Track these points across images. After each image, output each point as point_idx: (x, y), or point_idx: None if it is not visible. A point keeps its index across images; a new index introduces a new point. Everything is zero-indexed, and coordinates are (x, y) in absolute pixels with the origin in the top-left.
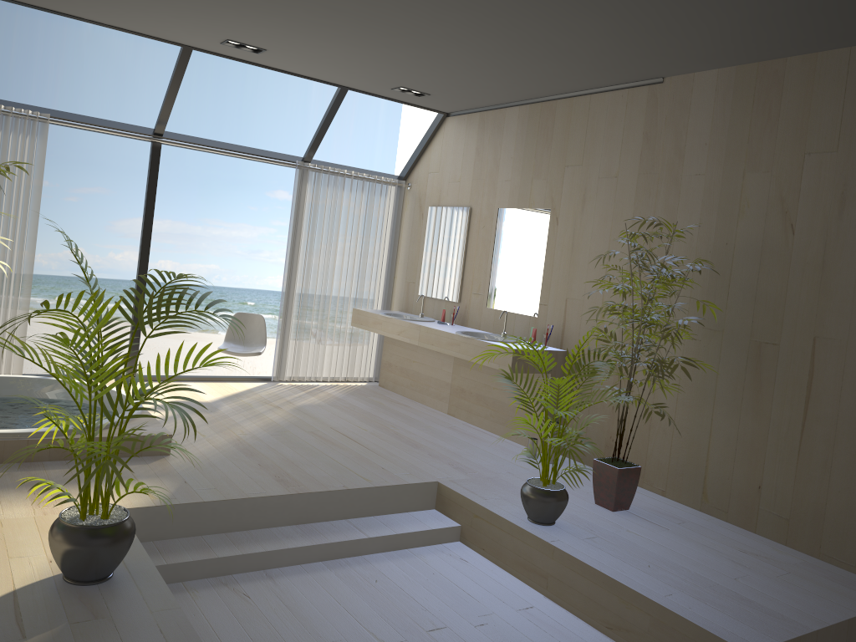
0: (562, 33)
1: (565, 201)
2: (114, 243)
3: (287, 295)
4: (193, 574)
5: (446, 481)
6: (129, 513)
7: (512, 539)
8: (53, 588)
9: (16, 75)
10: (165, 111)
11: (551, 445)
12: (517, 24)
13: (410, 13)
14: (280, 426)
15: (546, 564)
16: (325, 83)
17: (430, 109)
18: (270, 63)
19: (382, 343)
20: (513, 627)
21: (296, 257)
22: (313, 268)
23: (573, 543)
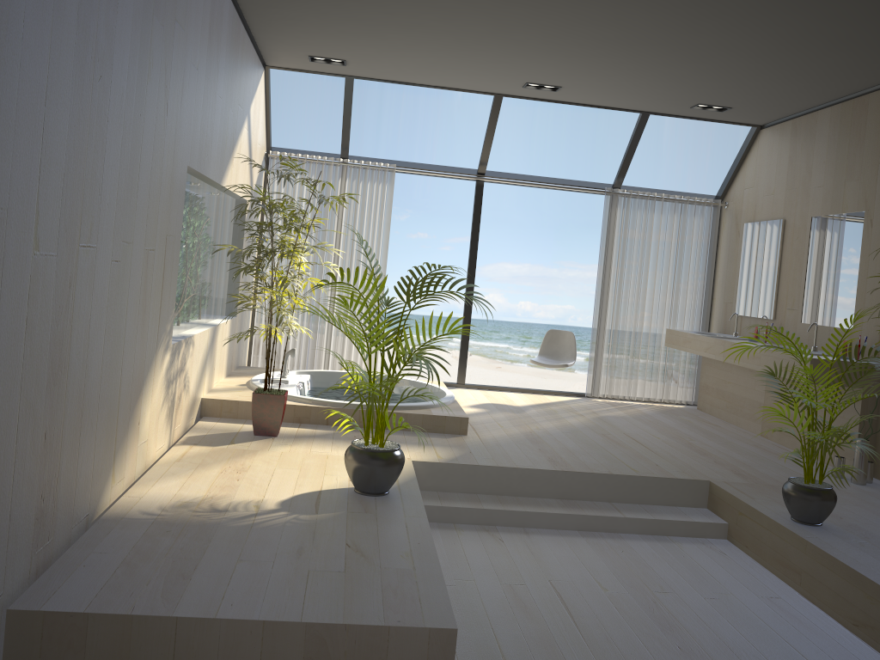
0: (830, 21)
1: (879, 200)
2: (481, 286)
3: (599, 315)
4: (463, 519)
5: (719, 482)
6: (419, 465)
7: (770, 535)
8: (345, 493)
9: (402, 145)
10: (485, 153)
11: (812, 441)
12: (776, 21)
13: (667, 30)
14: (574, 427)
15: (799, 560)
16: (625, 110)
17: (741, 123)
18: (570, 98)
19: (700, 365)
20: (746, 606)
21: (607, 278)
22: (625, 289)
23: (831, 542)
